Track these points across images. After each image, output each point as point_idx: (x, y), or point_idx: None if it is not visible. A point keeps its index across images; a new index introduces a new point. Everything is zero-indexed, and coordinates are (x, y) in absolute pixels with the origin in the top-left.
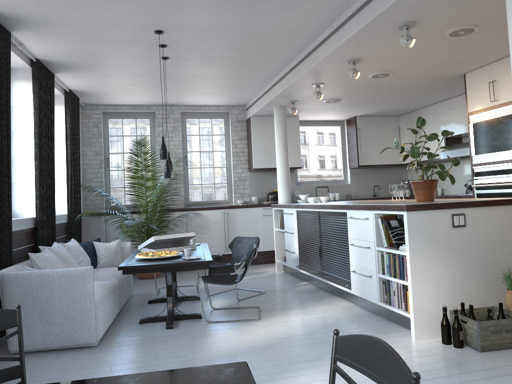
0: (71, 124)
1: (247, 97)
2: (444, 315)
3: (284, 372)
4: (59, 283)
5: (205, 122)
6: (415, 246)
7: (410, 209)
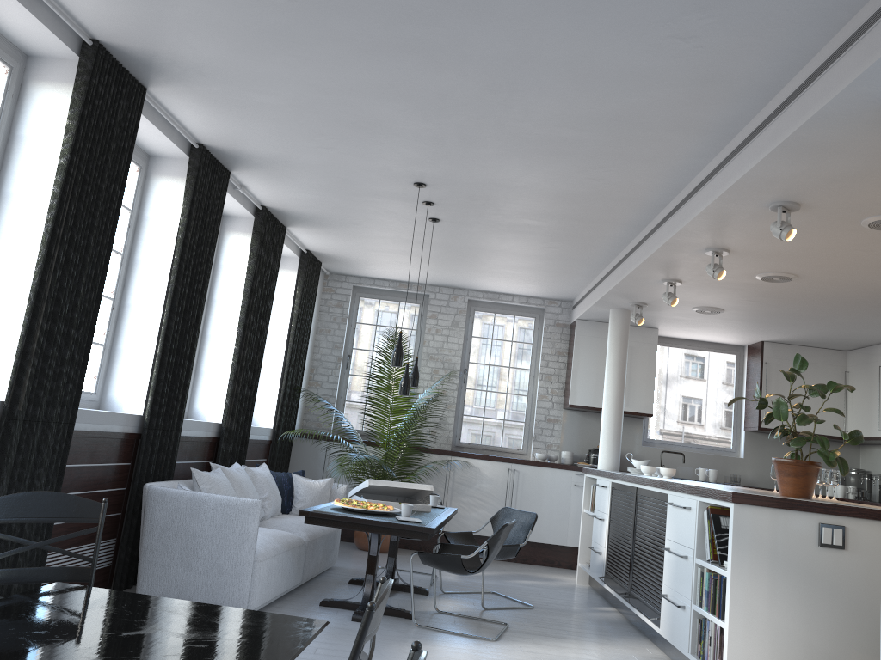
0: (301, 299)
1: (572, 288)
2: None
3: None
4: (213, 515)
5: (504, 320)
6: (744, 565)
7: (740, 500)
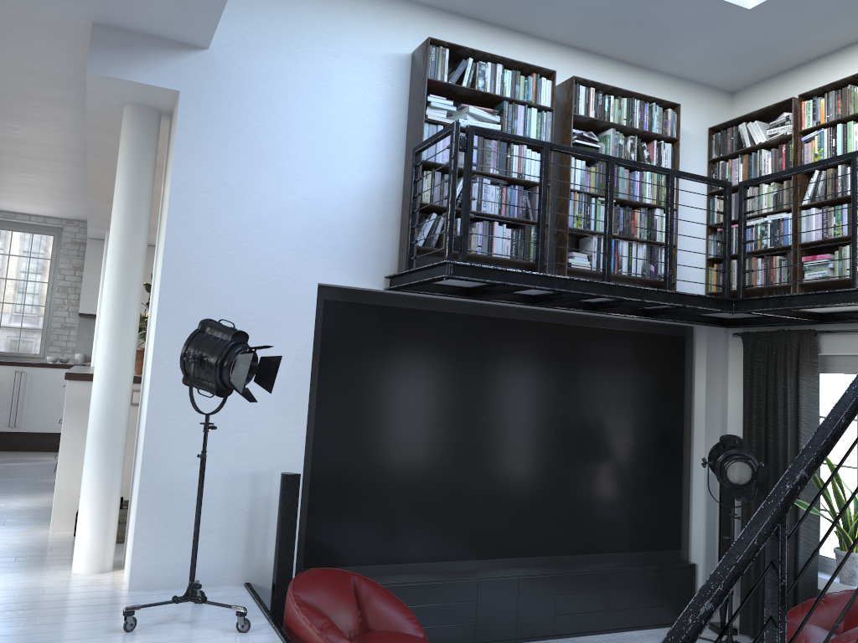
0: None
1: (79, 211)
2: None
3: None
4: None
5: (23, 238)
6: (73, 422)
7: (71, 377)
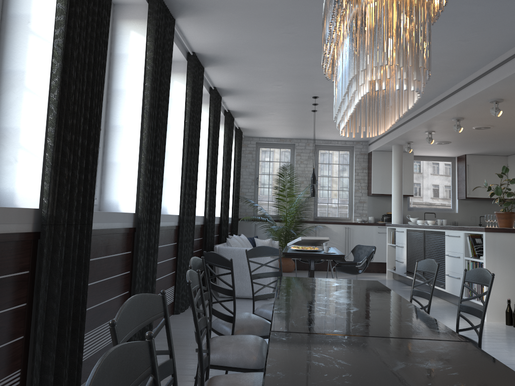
0: (238, 152)
1: None
2: (508, 305)
3: None
4: None
5: (334, 153)
6: (490, 256)
7: (487, 230)
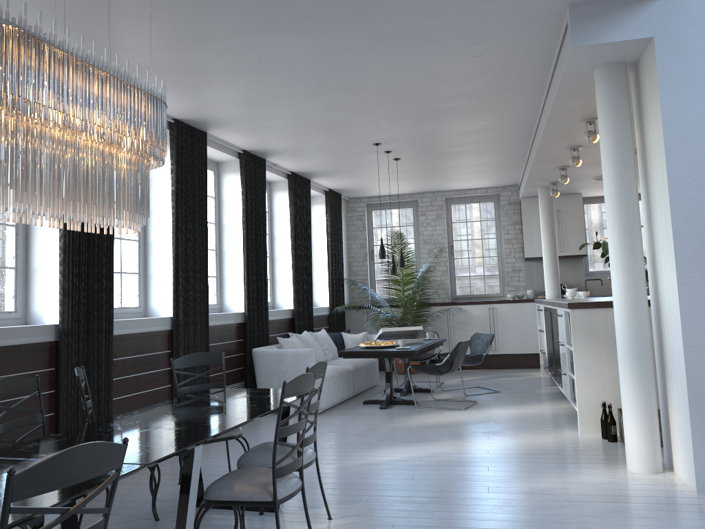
0: (331, 221)
1: (512, 178)
2: (602, 410)
3: (436, 439)
4: (290, 360)
5: (473, 207)
6: (580, 343)
7: (572, 306)
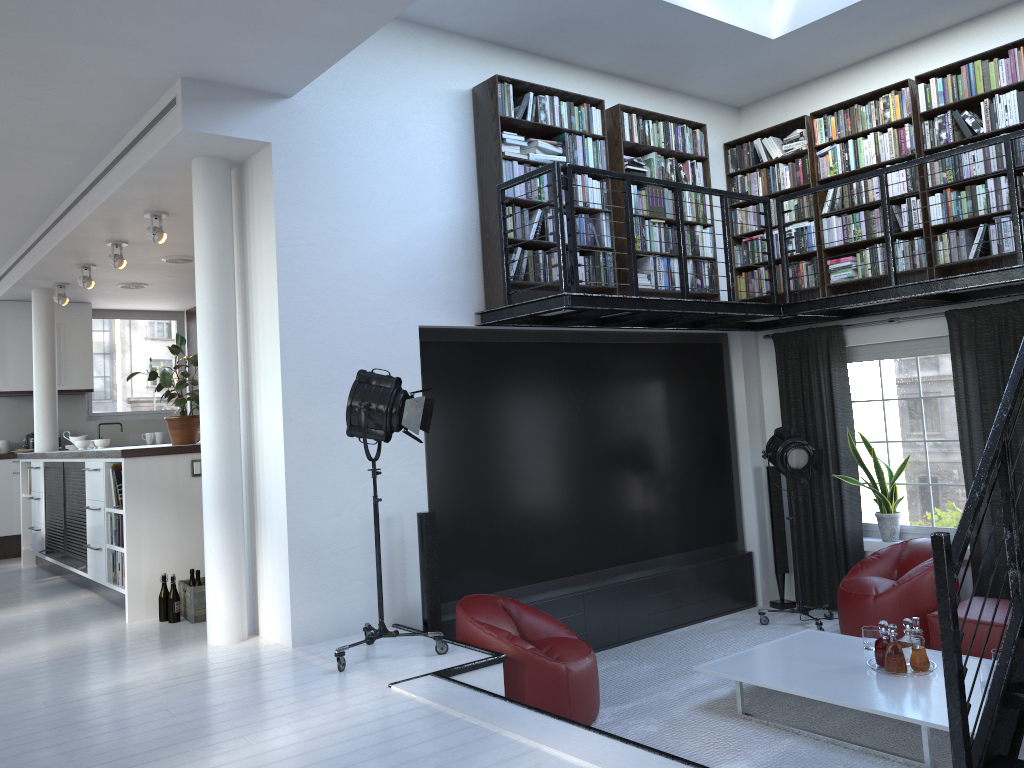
0: None
1: None
2: (163, 585)
3: None
4: None
5: None
6: (136, 502)
7: (128, 454)
